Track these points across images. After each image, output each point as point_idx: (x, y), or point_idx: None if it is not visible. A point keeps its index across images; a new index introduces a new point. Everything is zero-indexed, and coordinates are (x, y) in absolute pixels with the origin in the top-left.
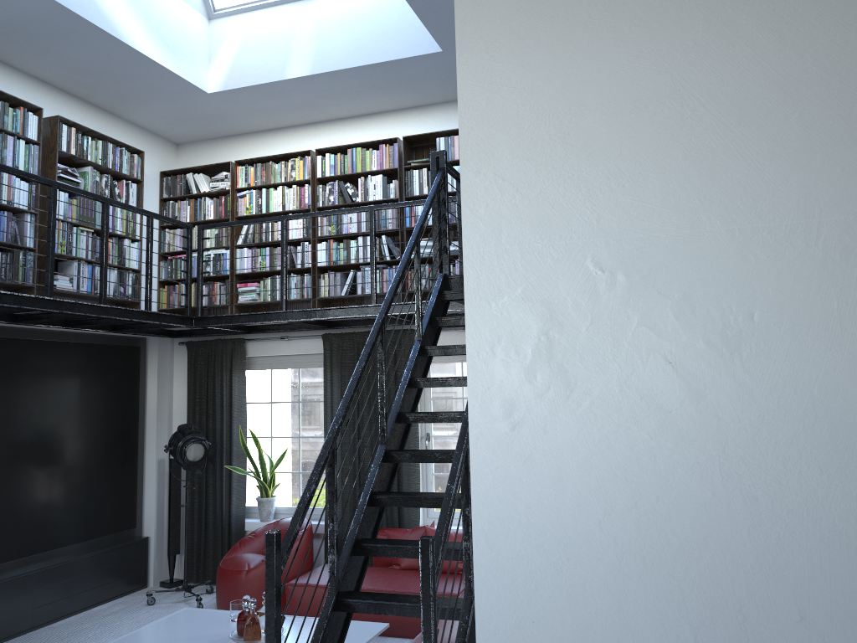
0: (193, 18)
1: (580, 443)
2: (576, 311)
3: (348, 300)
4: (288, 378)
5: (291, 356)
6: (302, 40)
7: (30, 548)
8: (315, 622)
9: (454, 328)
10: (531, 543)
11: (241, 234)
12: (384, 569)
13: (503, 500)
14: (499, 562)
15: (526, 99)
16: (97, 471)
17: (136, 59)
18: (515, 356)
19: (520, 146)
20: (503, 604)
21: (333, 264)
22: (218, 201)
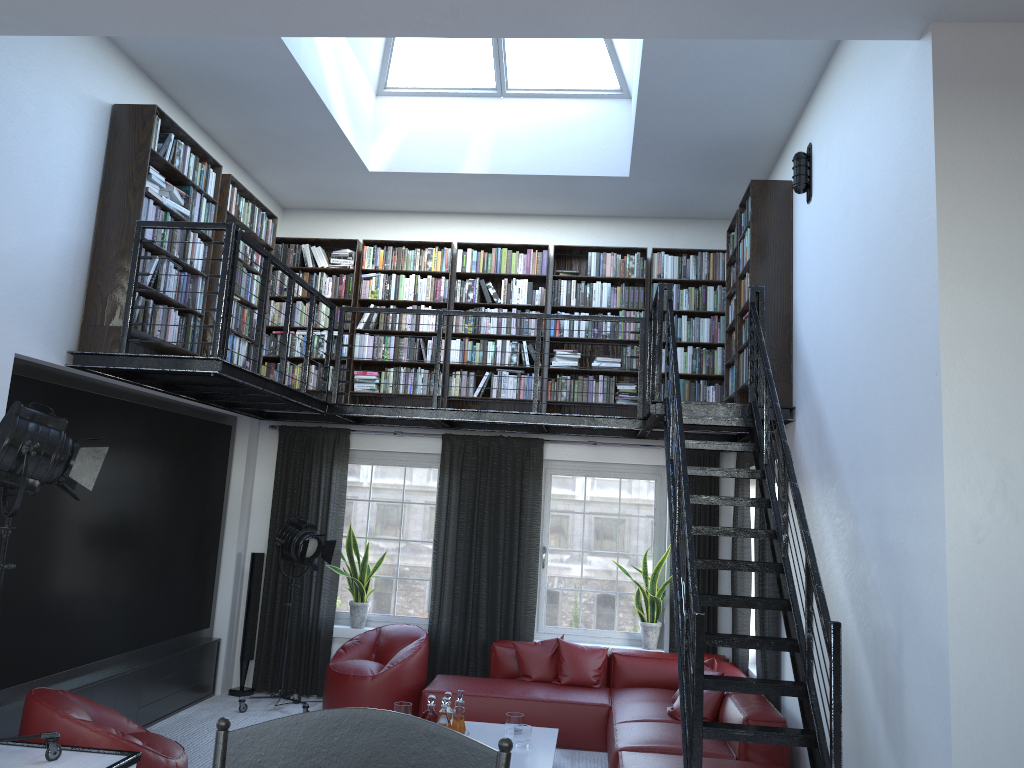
0: (368, 93)
1: None
2: (1023, 468)
3: (472, 402)
4: (391, 475)
5: (397, 453)
6: (481, 137)
7: (138, 641)
8: (485, 726)
9: (586, 442)
10: (989, 620)
11: (363, 318)
12: (515, 680)
13: (970, 590)
14: (967, 632)
15: (989, 319)
16: (190, 561)
17: (329, 132)
18: (980, 493)
19: (984, 350)
20: (969, 660)
21: (468, 364)
22: (338, 279)
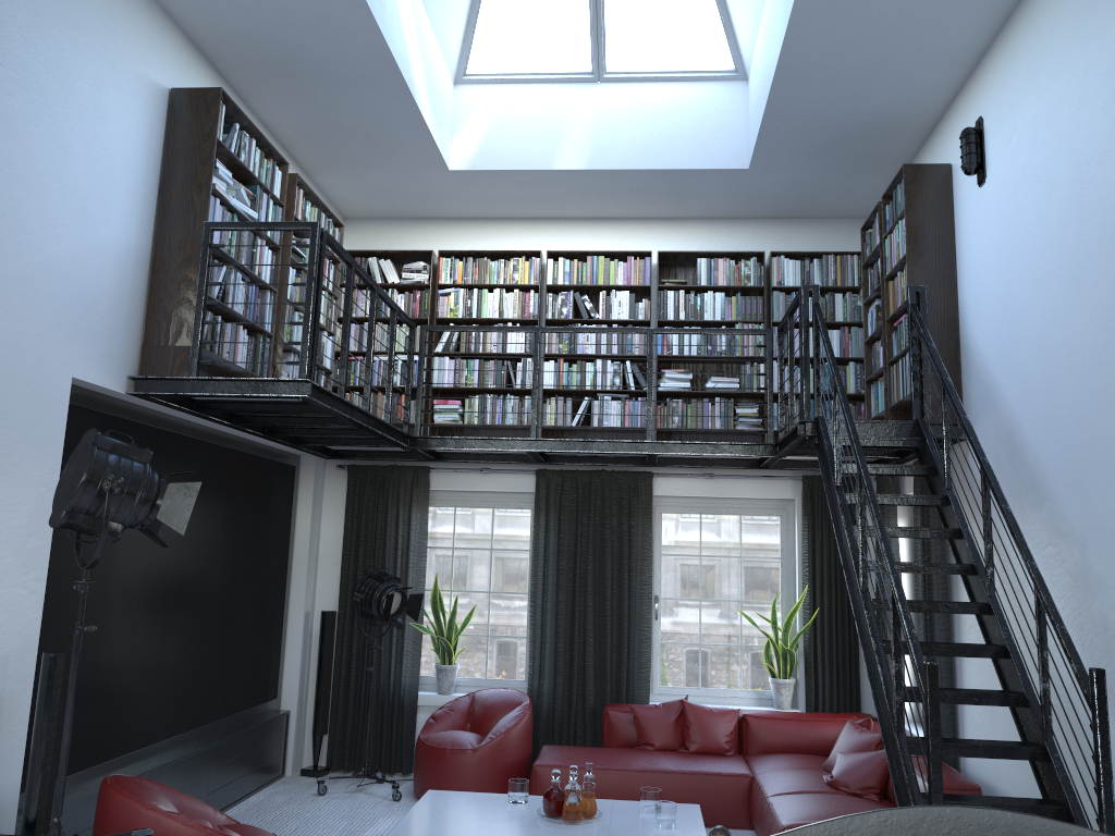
0: (447, 80)
1: None
2: None
3: (568, 432)
4: (477, 519)
5: (483, 492)
6: (577, 128)
7: (204, 716)
8: (614, 803)
9: (701, 475)
10: None
11: (441, 339)
12: (635, 750)
13: None
14: None
15: None
16: (256, 622)
17: (409, 122)
18: None
19: None
20: None
21: (564, 388)
22: (411, 296)
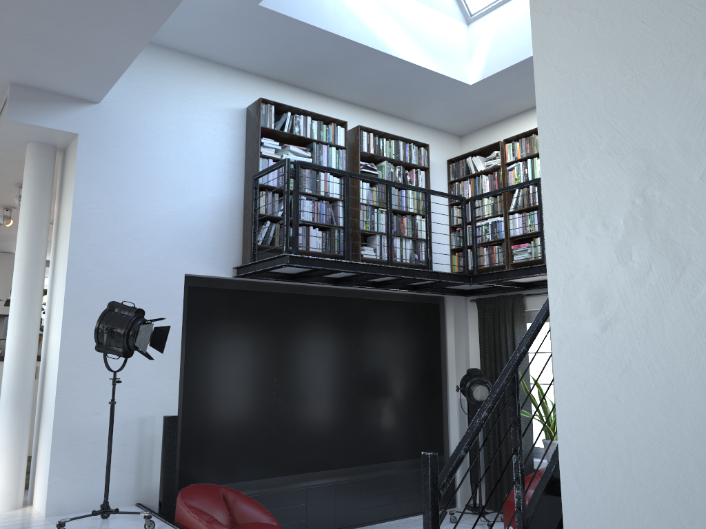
0: (453, 25)
1: (700, 346)
2: (683, 155)
3: None
4: None
5: None
6: None
7: (358, 460)
8: None
9: None
10: (635, 491)
11: (512, 201)
12: None
13: (595, 426)
14: (593, 511)
15: None
16: (408, 404)
17: (407, 68)
18: (603, 230)
19: None
20: None
21: None
22: (491, 176)
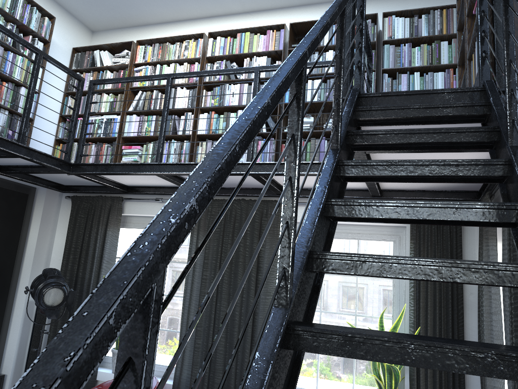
0: None
1: None
2: None
3: None
4: None
5: None
6: None
7: None
8: None
9: None
10: None
11: (133, 102)
12: None
13: None
14: None
15: None
16: None
17: None
18: None
19: None
20: None
21: (212, 133)
22: (117, 74)
